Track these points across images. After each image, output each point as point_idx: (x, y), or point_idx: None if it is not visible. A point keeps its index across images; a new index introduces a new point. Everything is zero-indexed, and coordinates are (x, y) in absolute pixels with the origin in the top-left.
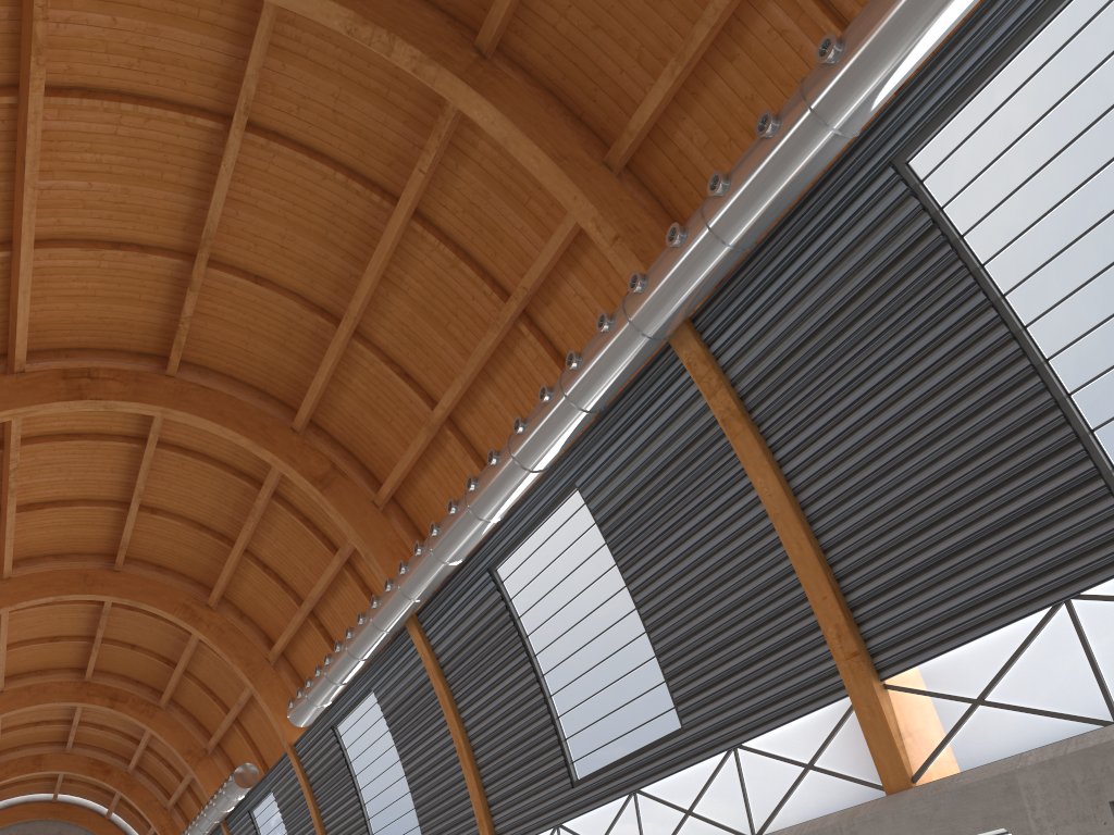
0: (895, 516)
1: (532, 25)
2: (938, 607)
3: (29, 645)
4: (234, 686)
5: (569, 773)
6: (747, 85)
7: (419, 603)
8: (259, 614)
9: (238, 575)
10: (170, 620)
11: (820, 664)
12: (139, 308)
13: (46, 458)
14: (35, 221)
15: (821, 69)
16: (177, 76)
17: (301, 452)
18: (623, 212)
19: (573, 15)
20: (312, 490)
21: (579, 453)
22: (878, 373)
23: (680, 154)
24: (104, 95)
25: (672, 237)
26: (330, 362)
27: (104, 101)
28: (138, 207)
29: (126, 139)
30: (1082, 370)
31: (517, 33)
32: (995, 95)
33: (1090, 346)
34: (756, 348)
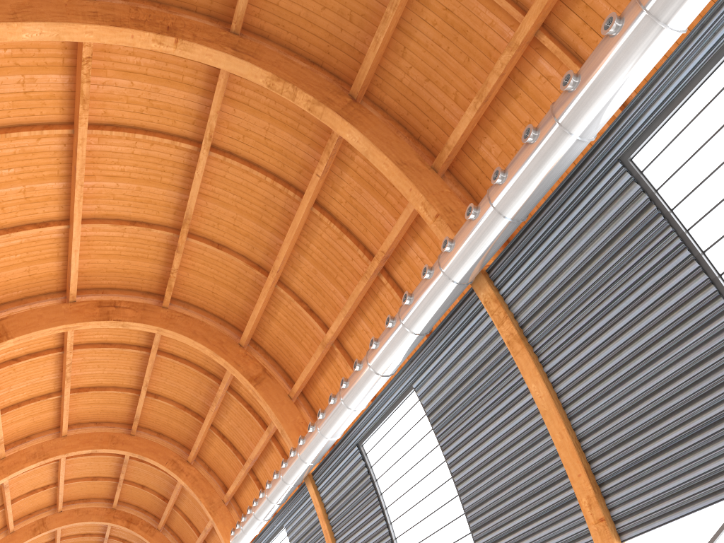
0: (630, 415)
1: (387, 80)
2: (662, 486)
3: (79, 481)
4: (204, 518)
5: None
6: (526, 114)
7: (312, 466)
8: (219, 469)
9: (207, 442)
10: (163, 469)
11: (578, 526)
12: (147, 263)
13: (90, 358)
14: (82, 206)
15: (564, 94)
16: (170, 117)
17: (244, 360)
18: (443, 199)
19: (413, 73)
20: (249, 385)
21: (415, 364)
22: (615, 309)
23: (483, 161)
24: (126, 129)
25: (469, 213)
26: (262, 300)
27: (125, 132)
28: (146, 199)
29: (139, 156)
30: None
31: (377, 85)
32: (692, 109)
33: None
34: (530, 291)
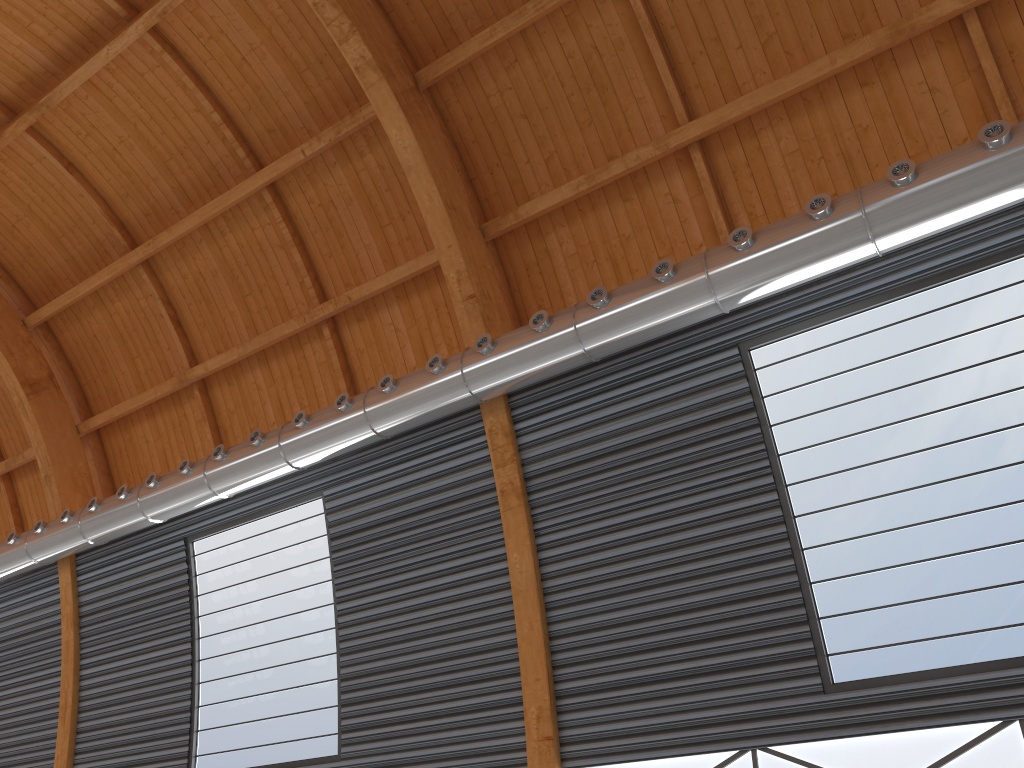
0: (629, 630)
1: (469, 86)
2: (639, 720)
3: None
4: None
5: (188, 766)
6: (629, 226)
7: (91, 546)
8: None
9: None
10: None
11: (508, 737)
12: None
13: None
14: None
15: (729, 250)
16: None
17: (23, 349)
18: (483, 277)
19: (509, 97)
20: (18, 391)
21: (340, 466)
22: (660, 505)
23: (545, 252)
24: None
25: (536, 321)
26: (105, 277)
27: None
28: None
29: None
30: (828, 568)
31: (452, 84)
32: (839, 332)
33: (841, 551)
34: (558, 442)
